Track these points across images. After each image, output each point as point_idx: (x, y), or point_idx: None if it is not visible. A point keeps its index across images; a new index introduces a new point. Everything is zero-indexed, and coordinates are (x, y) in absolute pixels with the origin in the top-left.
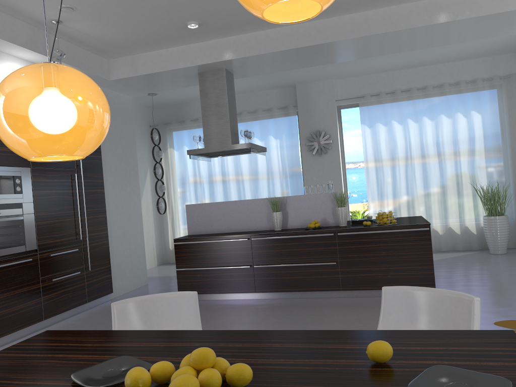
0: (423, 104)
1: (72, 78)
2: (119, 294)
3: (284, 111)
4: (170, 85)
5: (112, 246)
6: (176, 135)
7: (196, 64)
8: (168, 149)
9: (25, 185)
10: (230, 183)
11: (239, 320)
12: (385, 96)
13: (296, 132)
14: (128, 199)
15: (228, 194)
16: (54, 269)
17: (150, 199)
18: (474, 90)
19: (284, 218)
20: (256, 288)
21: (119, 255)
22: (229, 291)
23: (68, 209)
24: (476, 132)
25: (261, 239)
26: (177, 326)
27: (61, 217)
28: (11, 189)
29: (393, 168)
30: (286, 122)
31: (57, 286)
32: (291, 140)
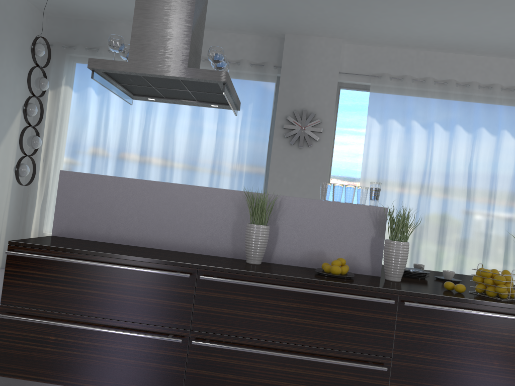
0: (459, 107)
1: None
2: None
3: (259, 70)
4: None
5: None
6: (80, 68)
7: None
8: (62, 87)
9: None
10: (151, 161)
11: None
12: (411, 83)
13: (270, 106)
14: None
15: (145, 177)
16: None
17: (13, 159)
18: None
19: (269, 241)
20: None
21: None
22: None
23: None
24: None
25: (221, 281)
26: None
27: None
28: None
29: (402, 188)
30: (259, 87)
31: None
32: (260, 116)
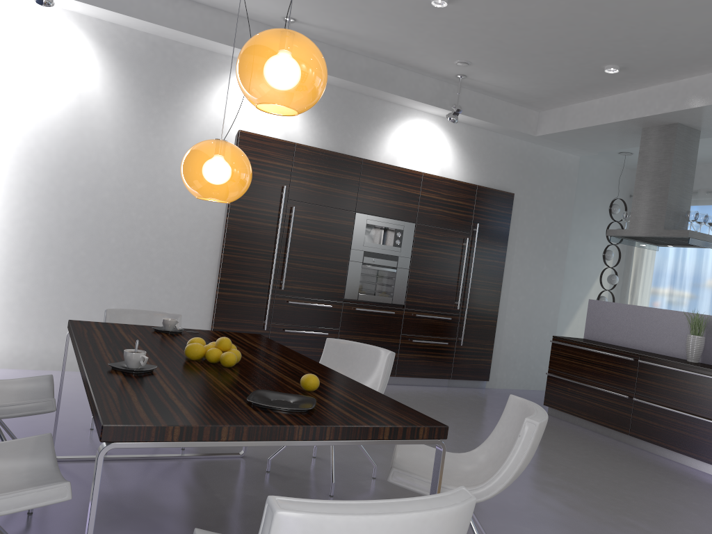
0: None
1: (212, 150)
2: (499, 386)
3: None
4: (617, 143)
5: (503, 329)
6: None
7: (630, 118)
8: None
9: (405, 239)
10: None
11: (562, 448)
12: None
13: None
14: (541, 281)
15: None
16: (418, 331)
17: (606, 293)
18: None
19: (711, 349)
20: (630, 430)
21: (510, 342)
22: (597, 421)
23: (450, 274)
24: None
25: (652, 365)
26: (367, 377)
27: (439, 280)
28: (392, 241)
29: None
30: None
31: (417, 349)
32: None
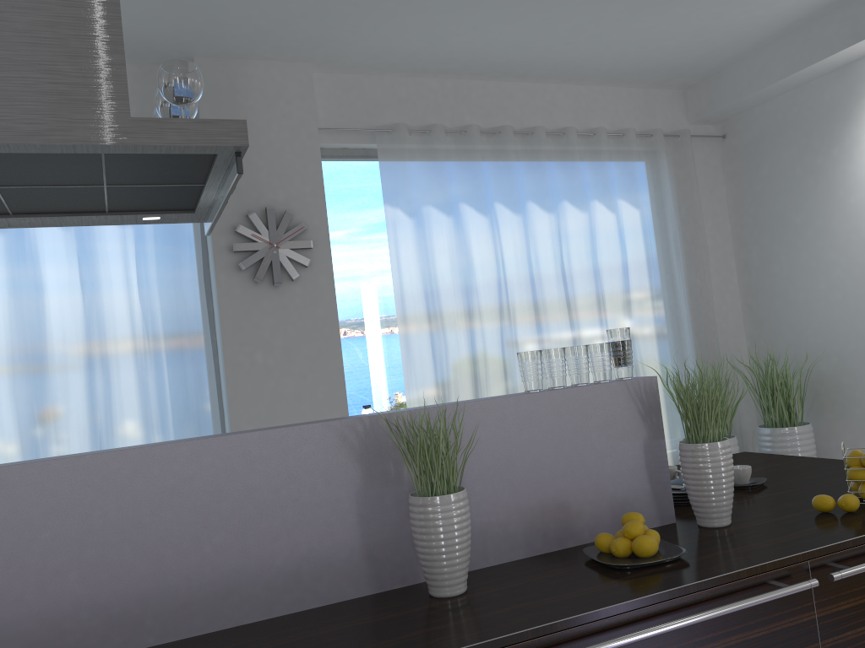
0: (525, 171)
1: None
2: None
3: None
4: None
5: None
6: None
7: None
8: None
9: None
10: None
11: None
12: (445, 137)
13: None
14: None
15: None
16: None
17: None
18: (623, 154)
19: None
20: None
21: None
22: None
23: None
24: (630, 248)
25: None
26: None
27: None
28: None
29: (471, 327)
30: None
31: None
32: (176, 233)
